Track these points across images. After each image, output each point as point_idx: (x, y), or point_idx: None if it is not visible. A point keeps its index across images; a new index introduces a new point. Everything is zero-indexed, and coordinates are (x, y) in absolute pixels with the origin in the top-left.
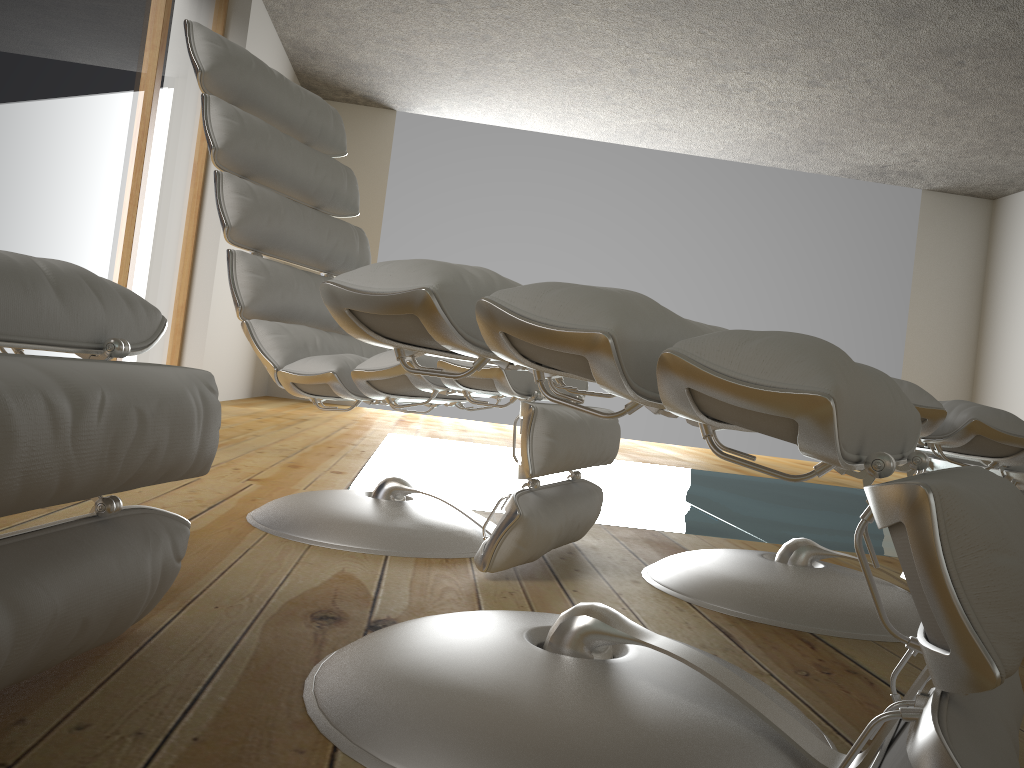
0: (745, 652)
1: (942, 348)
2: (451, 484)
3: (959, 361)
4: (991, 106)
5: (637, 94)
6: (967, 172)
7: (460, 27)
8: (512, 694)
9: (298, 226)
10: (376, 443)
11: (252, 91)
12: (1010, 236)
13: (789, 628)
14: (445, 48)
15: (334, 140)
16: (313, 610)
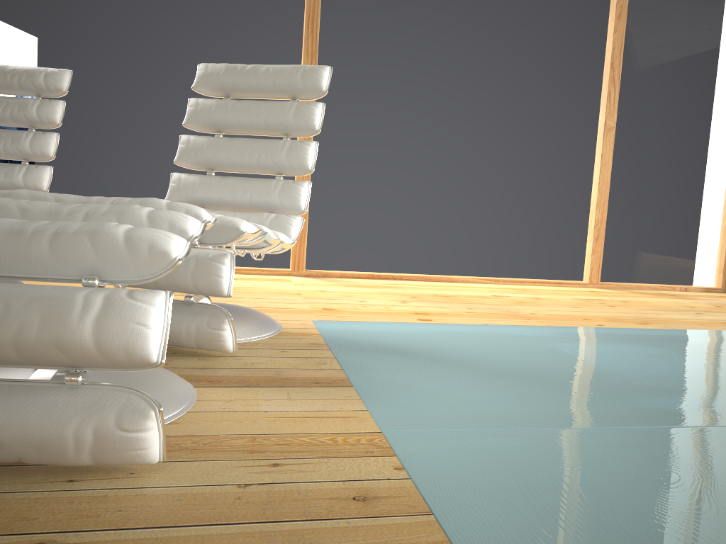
0: None
1: None
2: (461, 340)
3: None
4: None
5: None
6: None
7: None
8: None
9: (219, 152)
10: (694, 328)
11: (224, 85)
12: None
13: None
14: None
15: (306, 88)
16: None
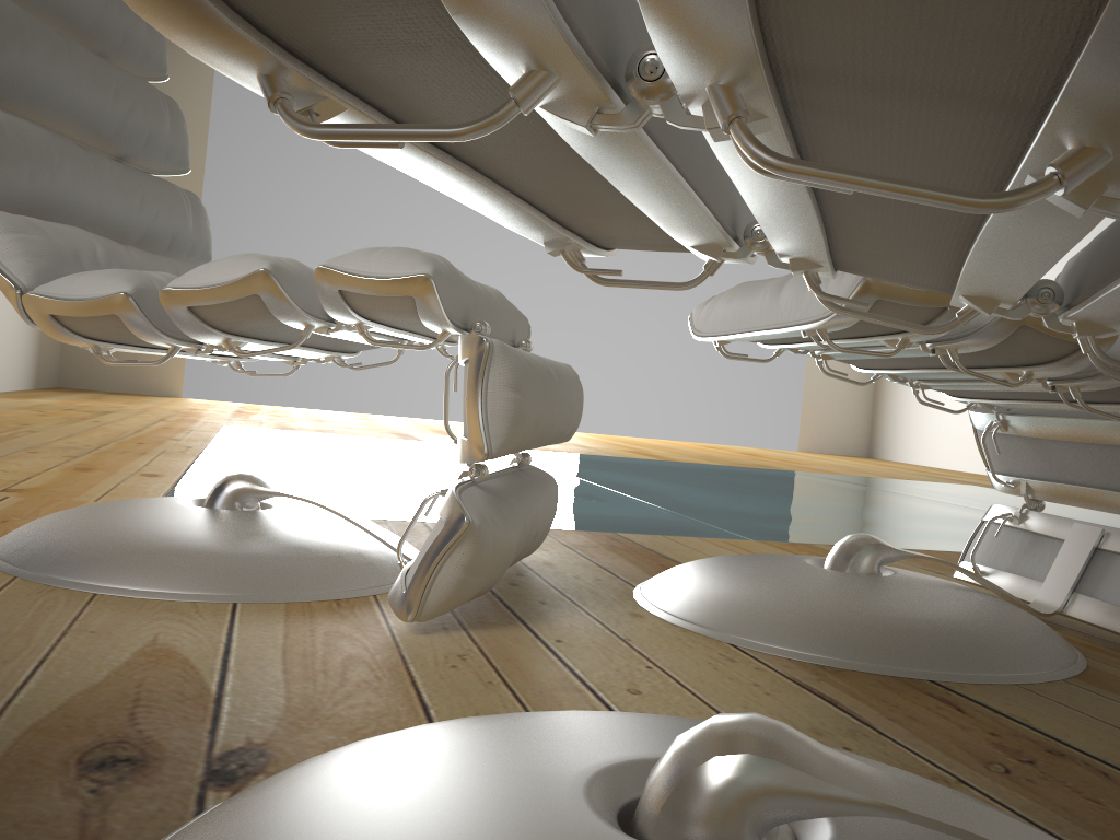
0: (882, 734)
1: None
2: (319, 484)
3: None
4: None
5: None
6: None
7: None
8: None
9: (60, 66)
10: (207, 437)
11: None
12: None
13: (897, 676)
14: None
15: None
16: (86, 745)
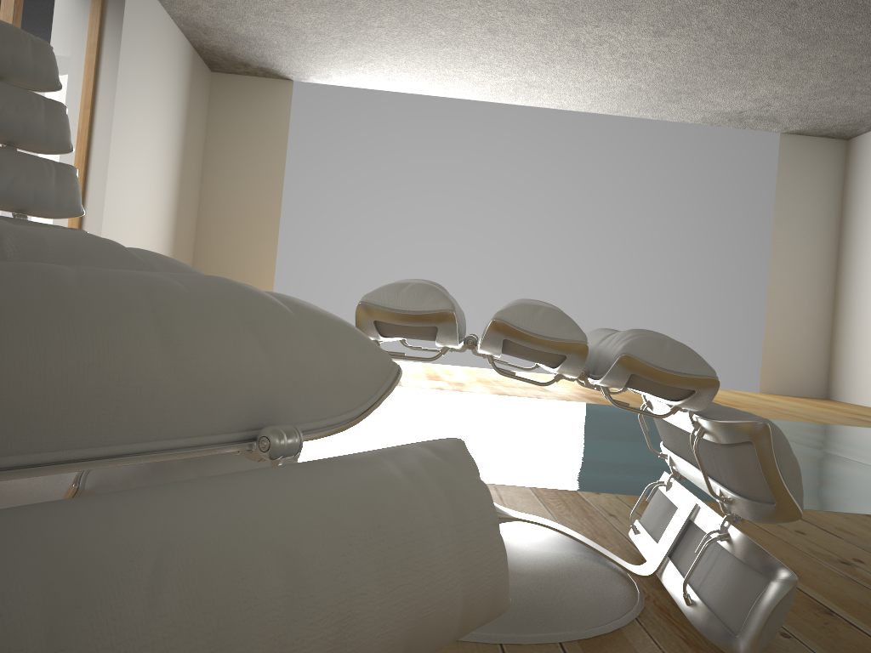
0: None
1: (803, 278)
2: None
3: (820, 290)
4: (830, 47)
5: (501, 53)
6: (819, 114)
7: None
8: None
9: None
10: None
11: None
12: (863, 172)
13: None
14: (317, 17)
15: (37, 72)
16: None
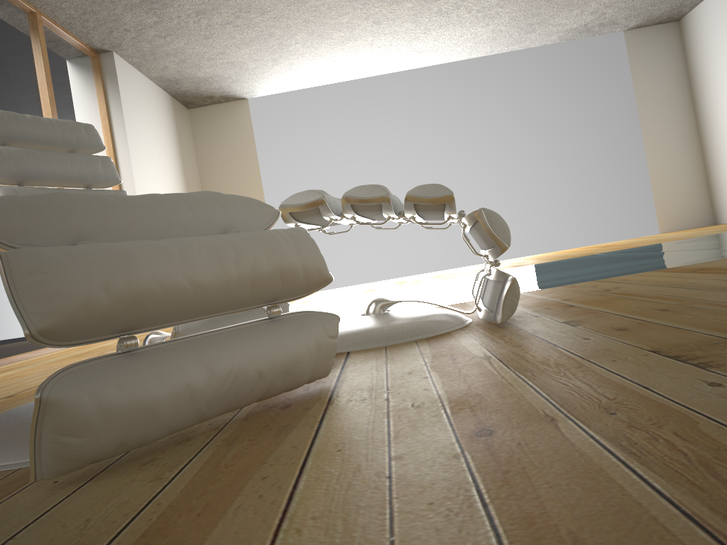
0: None
1: (672, 137)
2: None
3: (687, 142)
4: None
5: (389, 35)
6: (646, 9)
7: (250, 33)
8: (14, 418)
9: None
10: None
11: (11, 132)
12: (696, 42)
13: (337, 352)
14: (250, 49)
15: (90, 143)
16: None
